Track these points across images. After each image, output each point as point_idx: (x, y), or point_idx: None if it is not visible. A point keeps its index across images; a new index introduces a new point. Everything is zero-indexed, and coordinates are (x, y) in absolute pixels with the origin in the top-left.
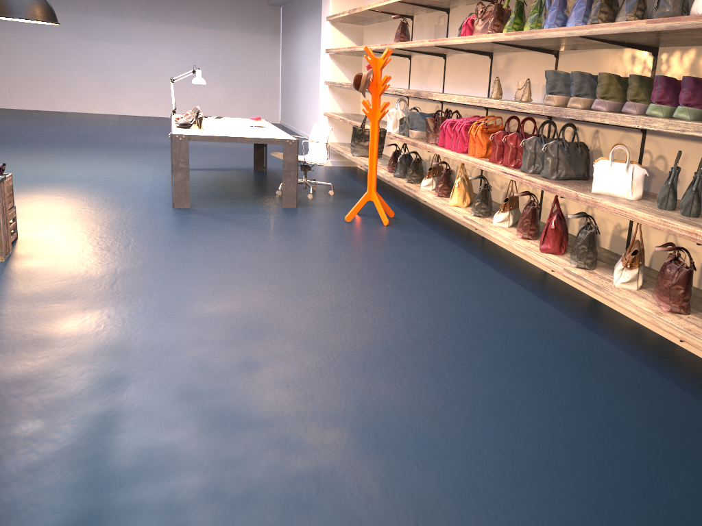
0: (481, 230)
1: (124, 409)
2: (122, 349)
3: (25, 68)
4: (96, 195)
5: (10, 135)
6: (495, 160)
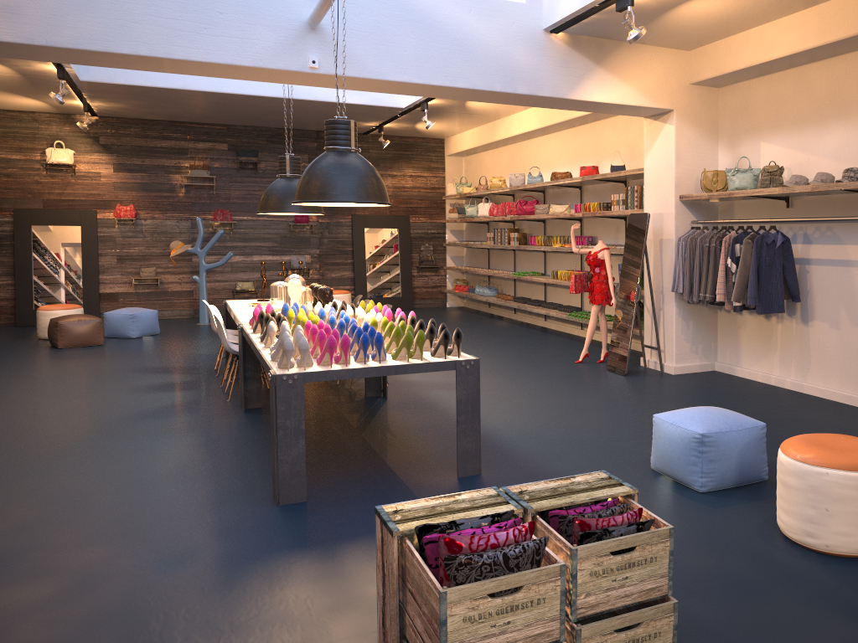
0: None
1: (139, 496)
2: (143, 533)
3: None
4: None
5: None
6: None
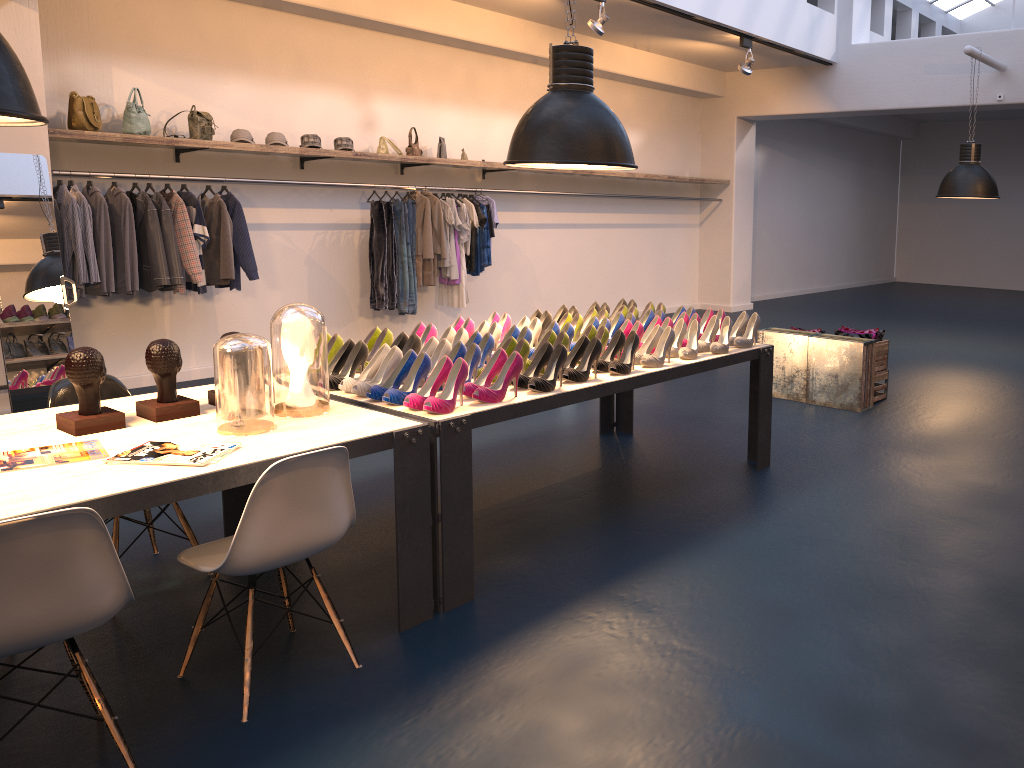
0: None
1: (840, 512)
2: (877, 483)
3: (1018, 243)
4: (988, 376)
5: (969, 315)
6: None
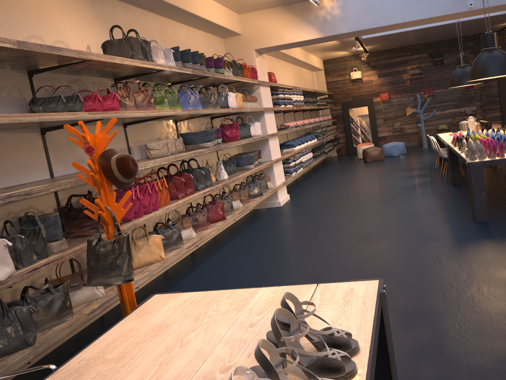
0: (202, 241)
1: (416, 217)
2: (421, 229)
3: None
4: None
5: None
6: (186, 194)
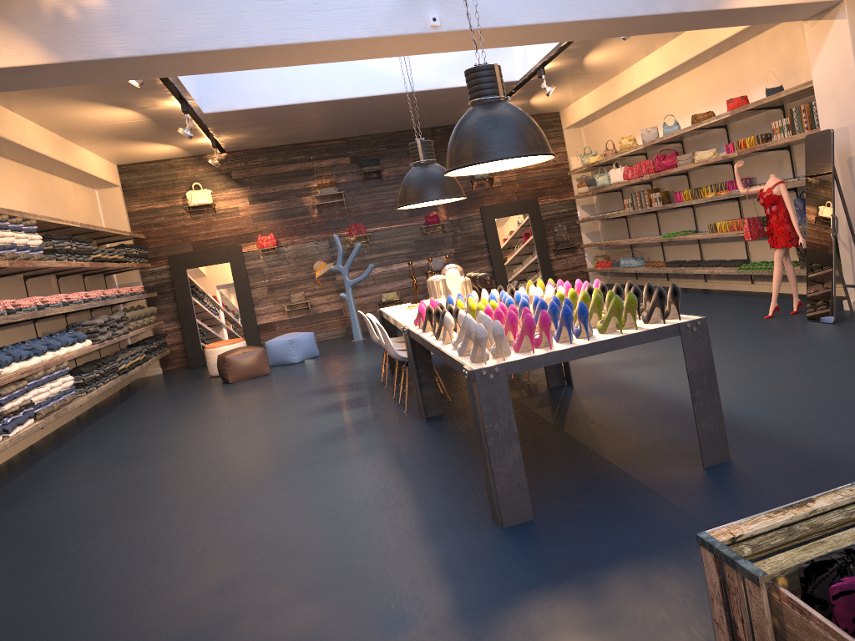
0: None
1: (341, 534)
2: (357, 581)
3: None
4: None
5: None
6: None
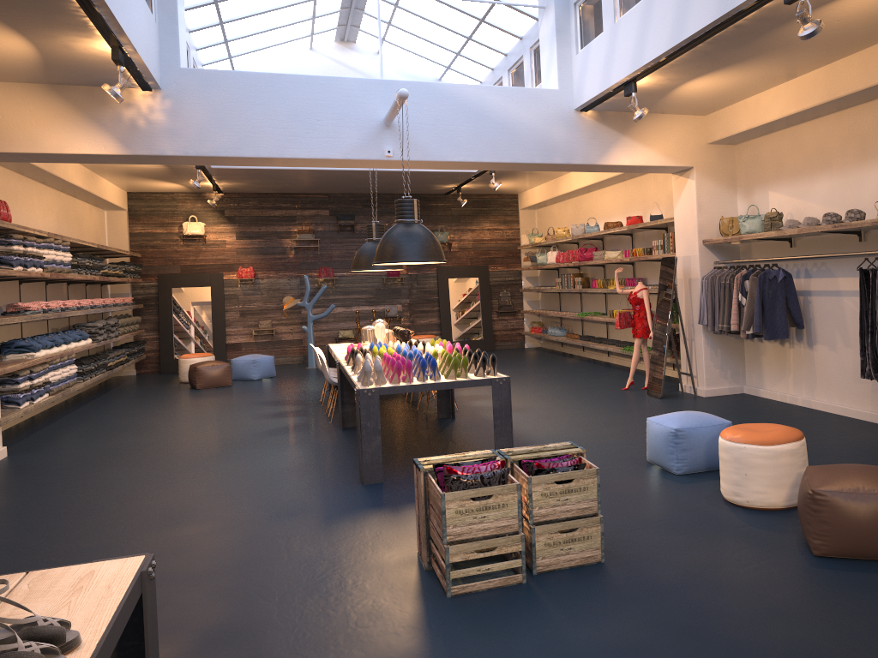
0: None
1: (267, 480)
2: (271, 499)
3: None
4: None
5: None
6: None
